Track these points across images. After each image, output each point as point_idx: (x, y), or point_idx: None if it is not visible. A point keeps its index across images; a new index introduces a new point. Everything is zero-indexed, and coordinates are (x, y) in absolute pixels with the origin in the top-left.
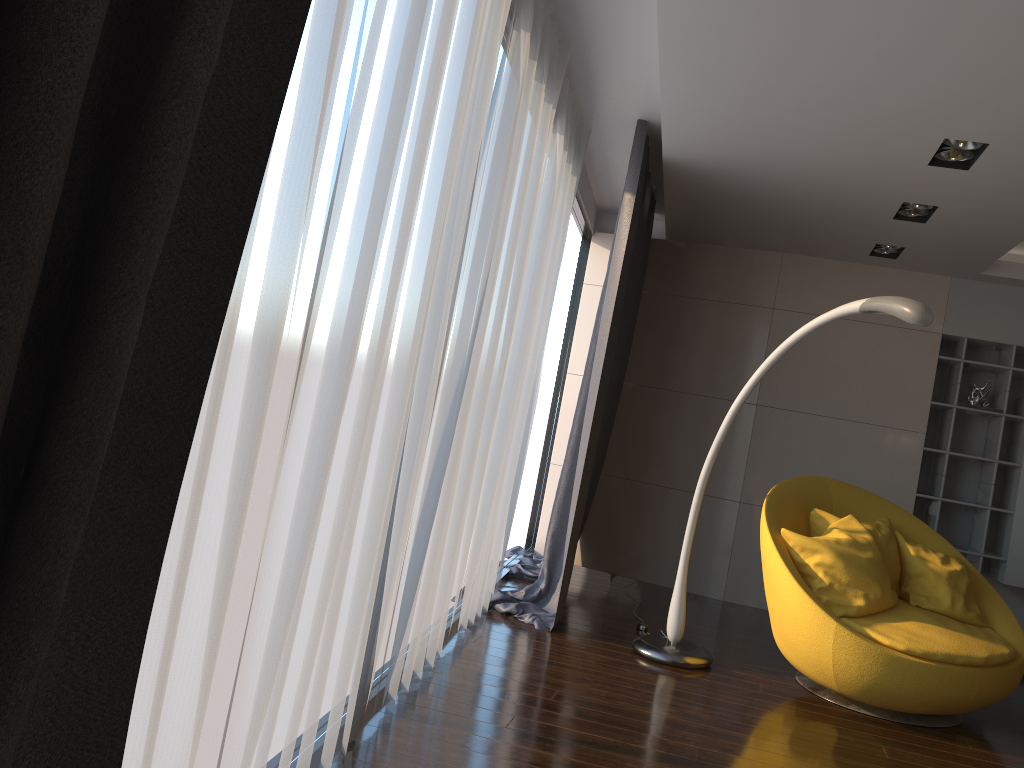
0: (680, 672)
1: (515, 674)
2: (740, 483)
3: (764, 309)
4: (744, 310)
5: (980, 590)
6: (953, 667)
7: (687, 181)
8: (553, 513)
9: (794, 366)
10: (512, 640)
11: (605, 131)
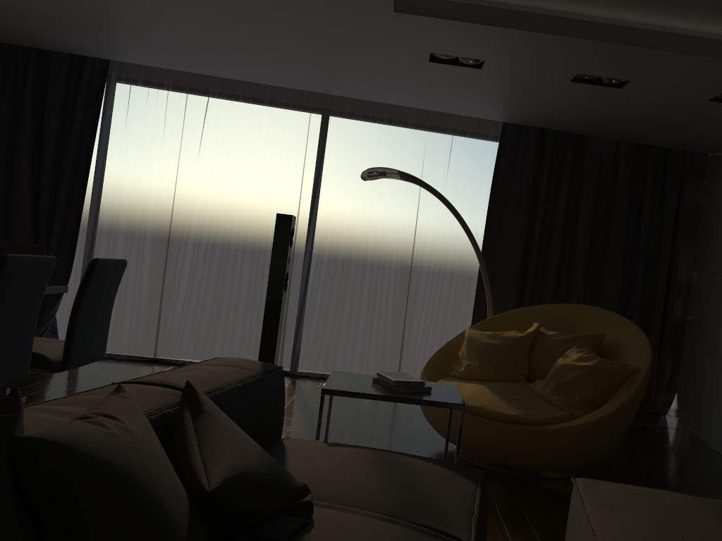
0: None
1: None
2: None
3: None
4: None
5: (619, 391)
6: None
7: (550, 124)
8: None
9: None
10: None
11: None
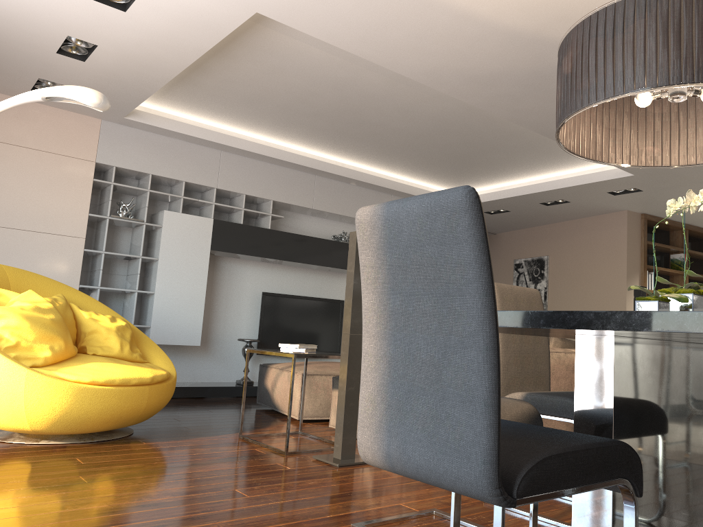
0: None
1: None
2: None
3: None
4: None
5: (139, 340)
6: (129, 387)
7: None
8: None
9: None
10: None
11: None
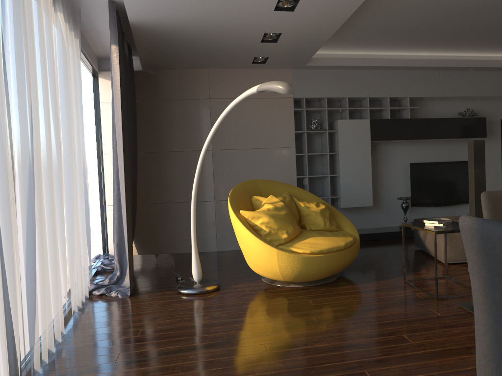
0: (205, 296)
1: (114, 328)
2: (212, 191)
3: (205, 100)
4: (194, 102)
5: (334, 214)
6: (332, 253)
7: (147, 34)
8: (114, 233)
9: (227, 126)
10: (107, 309)
11: (90, 9)
